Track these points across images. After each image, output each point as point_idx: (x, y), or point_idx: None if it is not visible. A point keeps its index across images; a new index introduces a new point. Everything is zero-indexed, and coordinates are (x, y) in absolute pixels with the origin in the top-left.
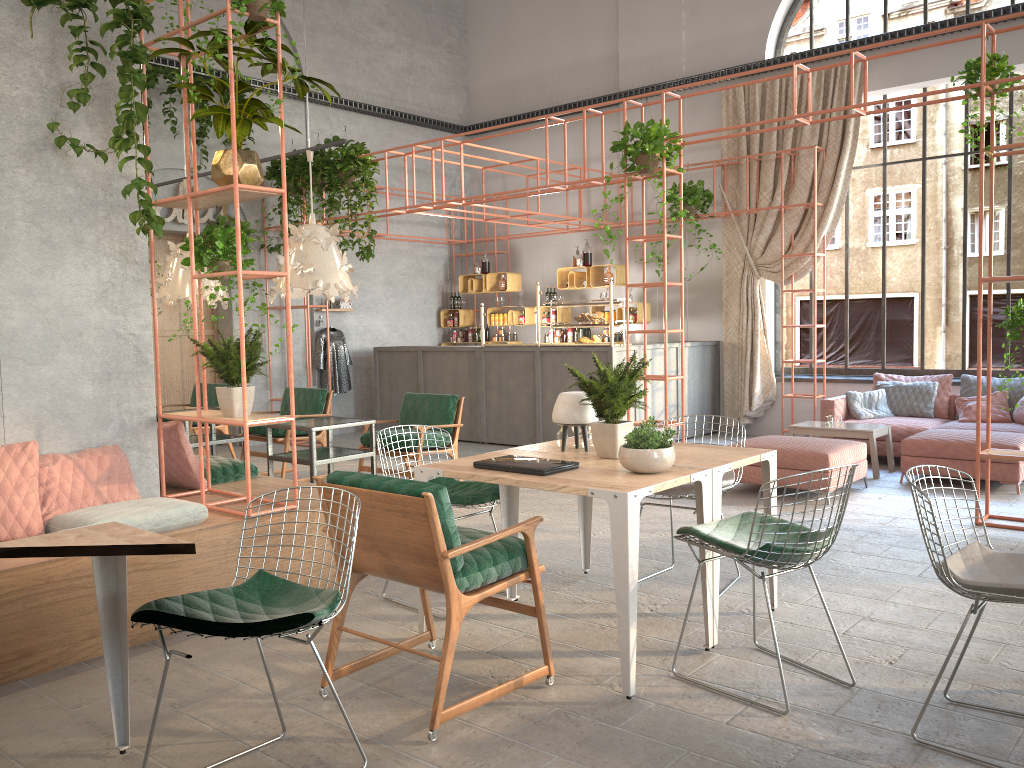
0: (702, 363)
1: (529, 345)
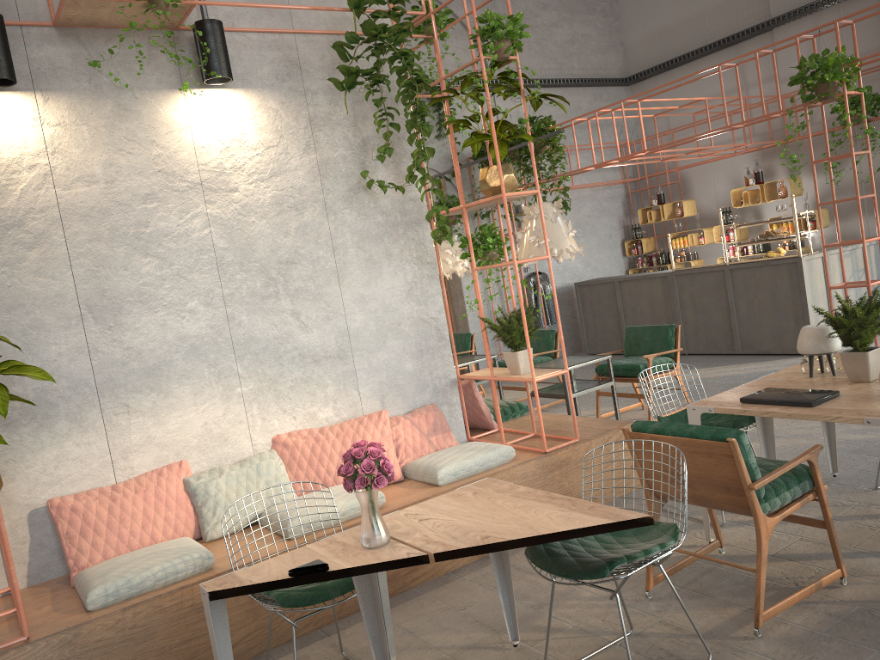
0: None
1: (718, 265)
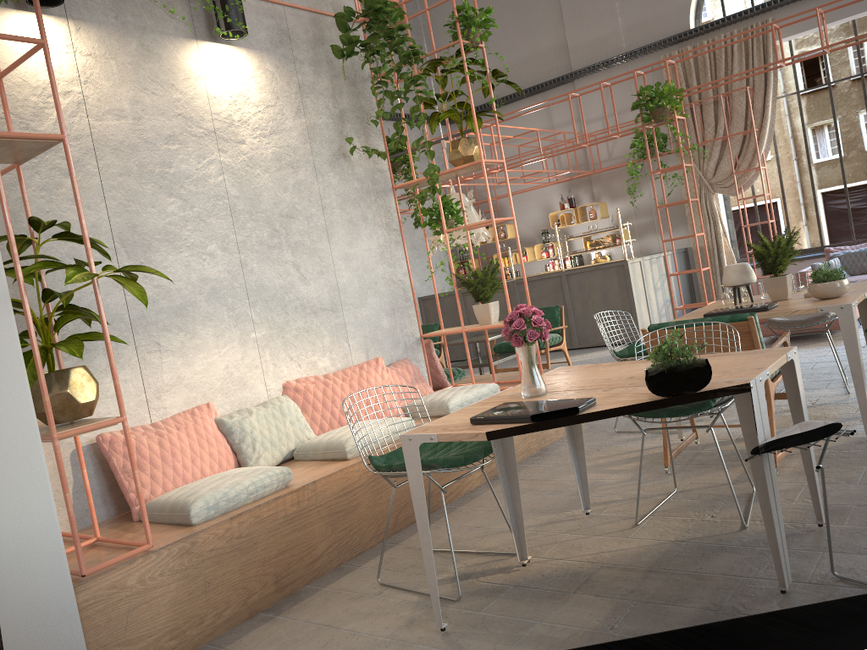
0: (679, 266)
1: (555, 272)
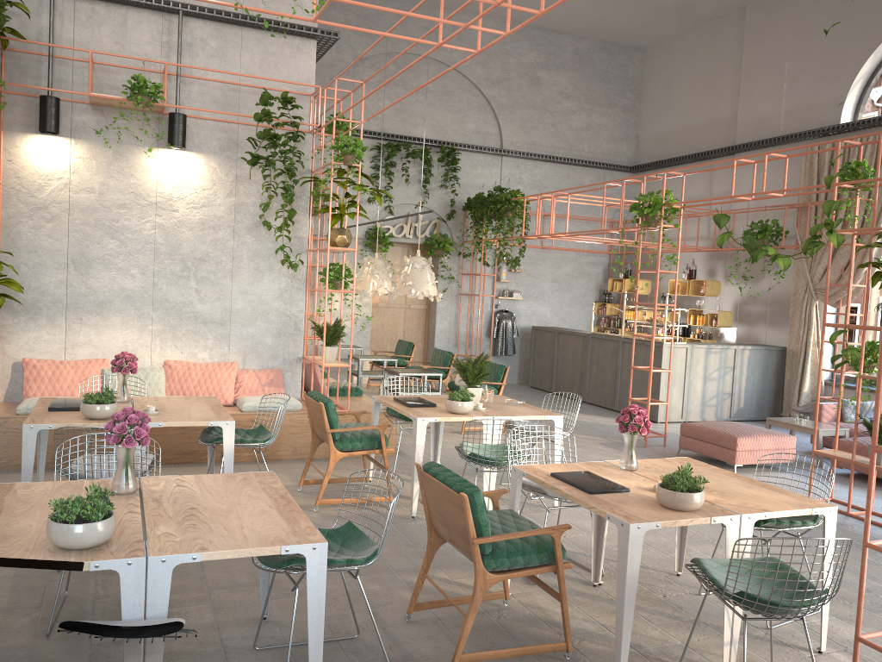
0: (765, 363)
1: (616, 336)
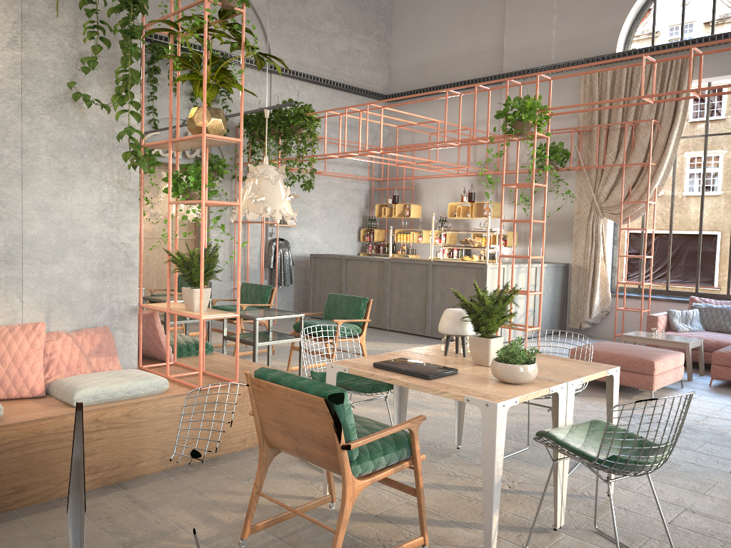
0: (555, 280)
1: (424, 259)
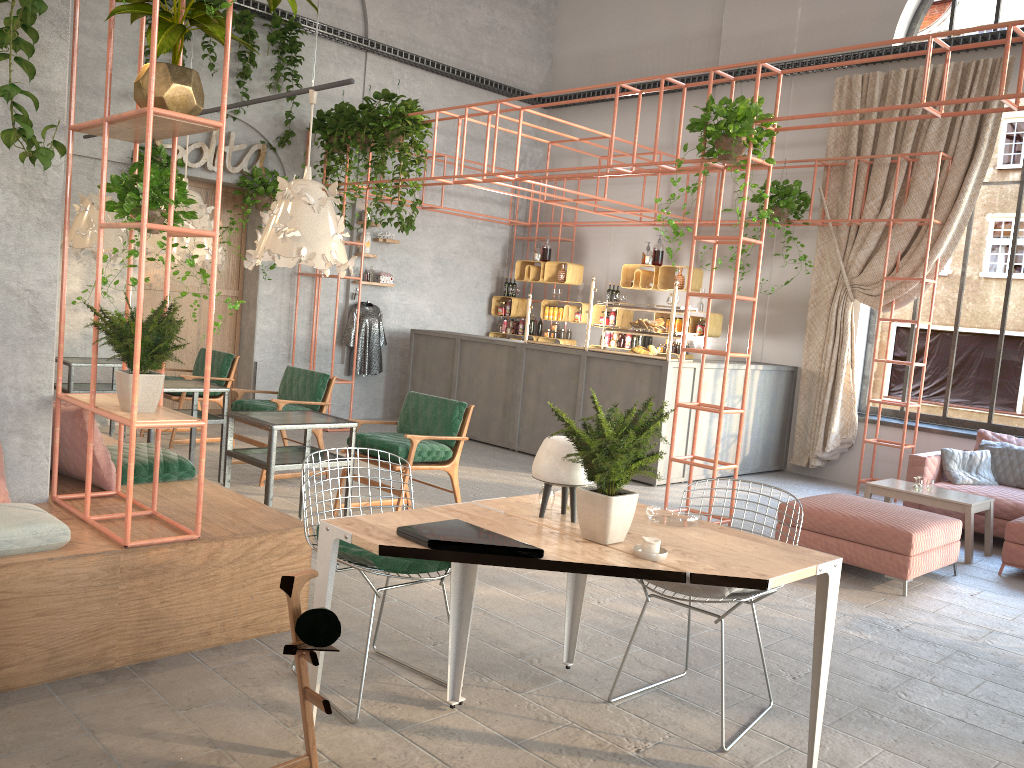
0: (774, 390)
1: (576, 348)
